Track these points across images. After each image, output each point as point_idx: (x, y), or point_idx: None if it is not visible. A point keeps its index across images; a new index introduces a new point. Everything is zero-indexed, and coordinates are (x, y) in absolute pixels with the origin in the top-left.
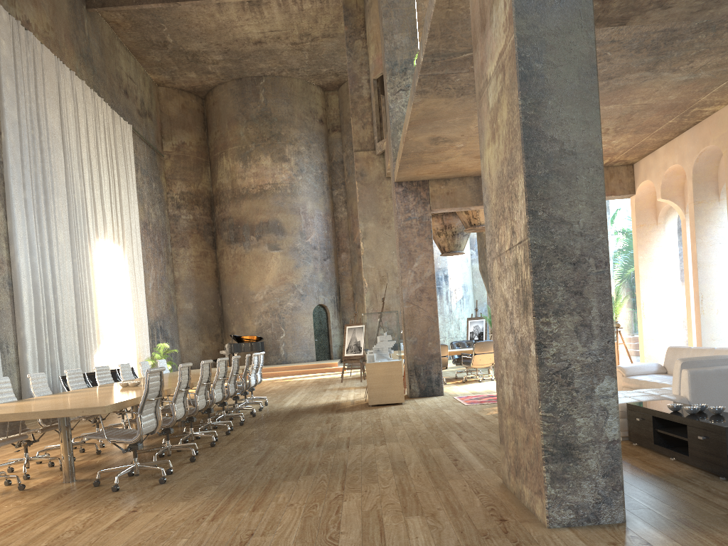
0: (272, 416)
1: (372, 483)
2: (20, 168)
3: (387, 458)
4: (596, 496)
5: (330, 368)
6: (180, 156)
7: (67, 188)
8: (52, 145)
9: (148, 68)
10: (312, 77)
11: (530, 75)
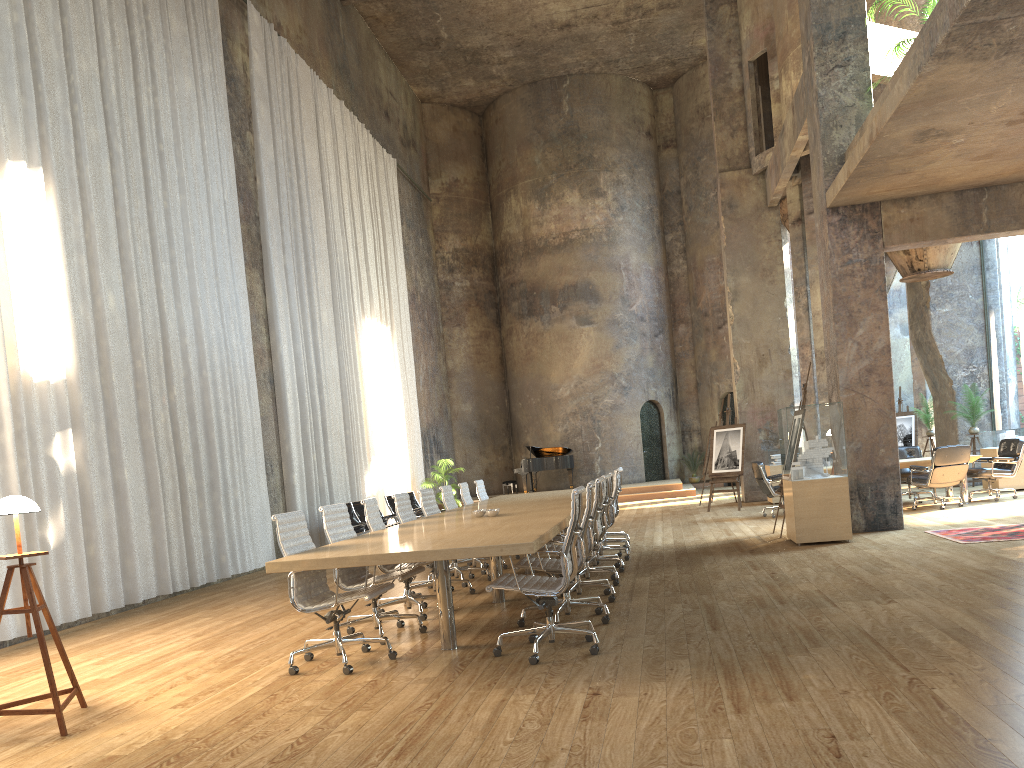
0: (654, 559)
1: (947, 661)
2: (278, 224)
3: (925, 622)
4: None
5: (673, 492)
6: (452, 199)
7: (329, 249)
8: (311, 191)
9: (411, 78)
10: (636, 71)
11: None
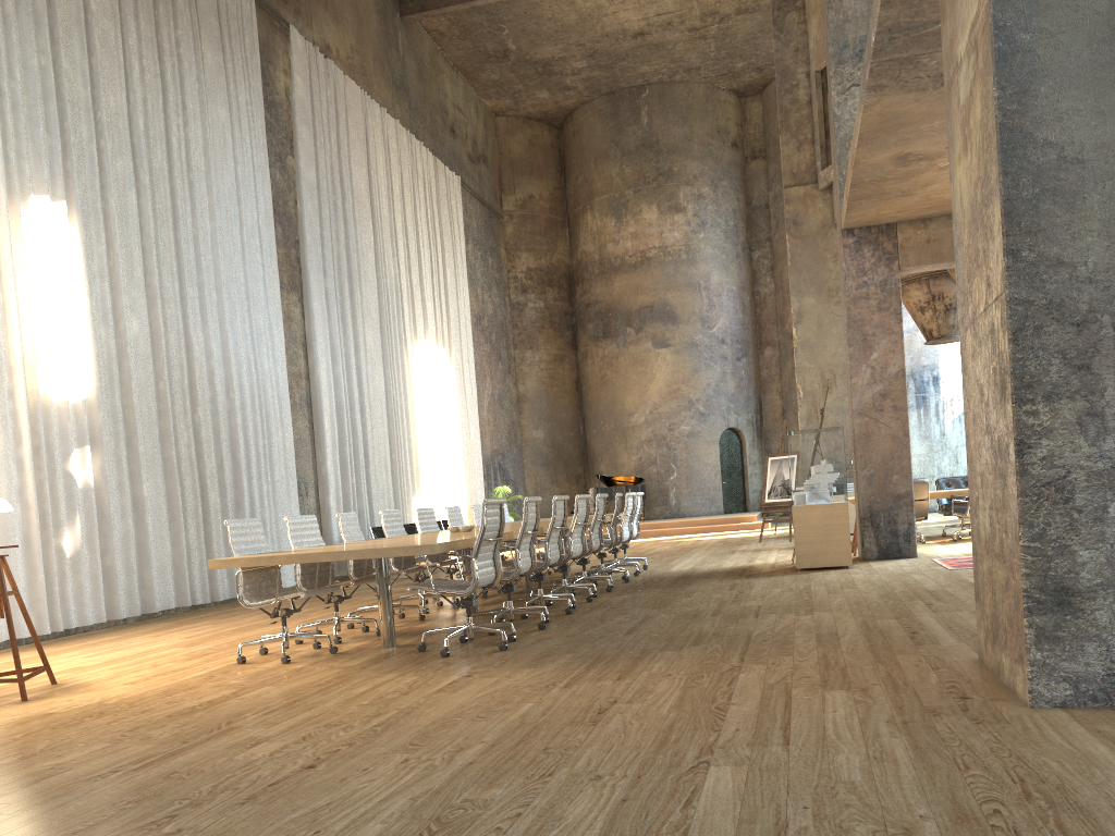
0: (653, 581)
1: (784, 655)
2: (319, 247)
3: (812, 629)
4: (1107, 665)
5: (745, 524)
6: (527, 216)
7: (377, 271)
8: (358, 213)
9: (483, 92)
10: (721, 78)
11: (1012, 52)
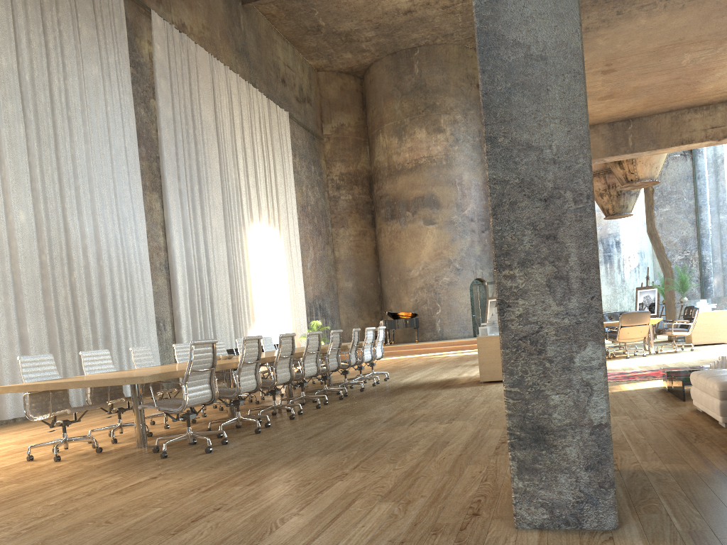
0: (379, 391)
1: (390, 463)
2: (174, 161)
3: (436, 437)
4: (577, 494)
5: None
6: (339, 138)
7: (221, 176)
8: (206, 137)
9: (307, 55)
10: (468, 41)
11: None
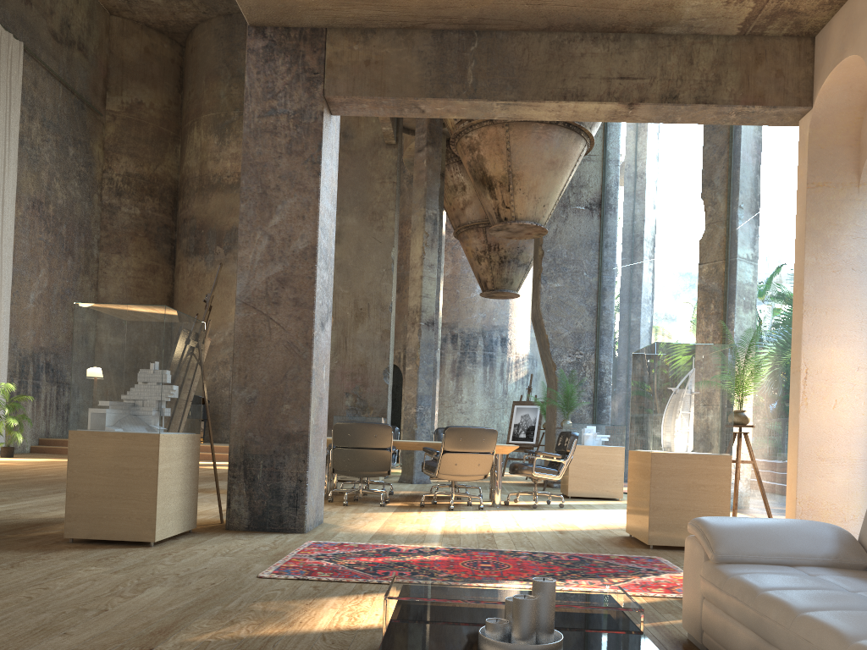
0: None
1: None
2: None
3: None
4: None
5: None
6: (132, 121)
7: None
8: None
9: None
10: None
11: None
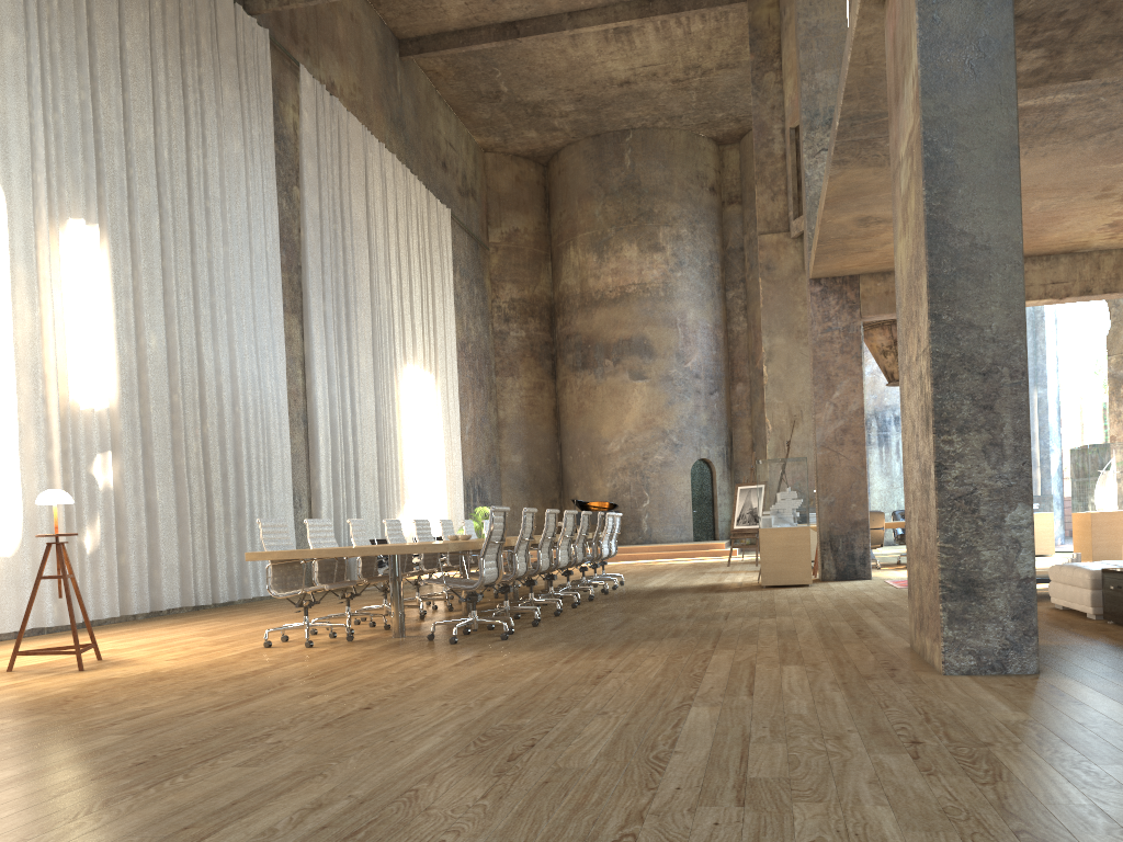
0: (630, 594)
1: (750, 644)
2: (320, 273)
3: (774, 627)
4: (1002, 641)
5: (714, 551)
6: (512, 249)
7: (372, 297)
8: (356, 242)
9: (473, 129)
10: (701, 127)
11: (937, 162)
